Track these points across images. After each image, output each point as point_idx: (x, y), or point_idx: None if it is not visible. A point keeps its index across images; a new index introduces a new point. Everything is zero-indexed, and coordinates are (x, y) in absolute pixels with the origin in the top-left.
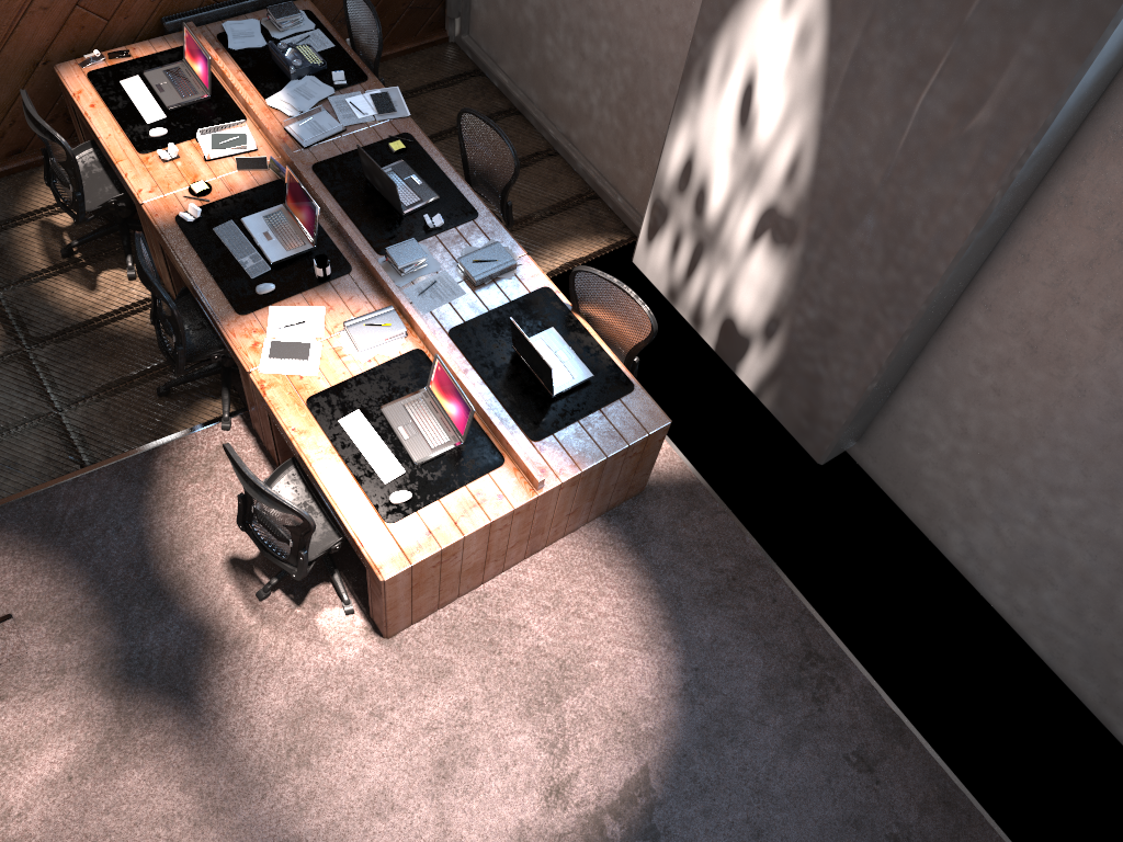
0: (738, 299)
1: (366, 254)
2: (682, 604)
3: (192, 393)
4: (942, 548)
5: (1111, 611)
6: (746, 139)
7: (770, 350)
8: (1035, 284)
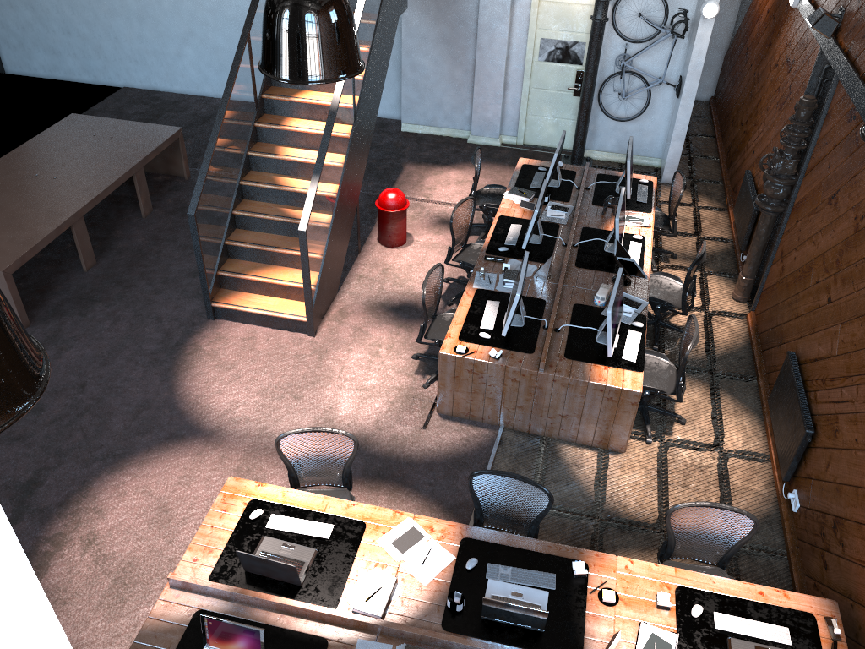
0: None
1: (437, 633)
2: None
3: None
4: None
5: None
6: None
7: None
8: None
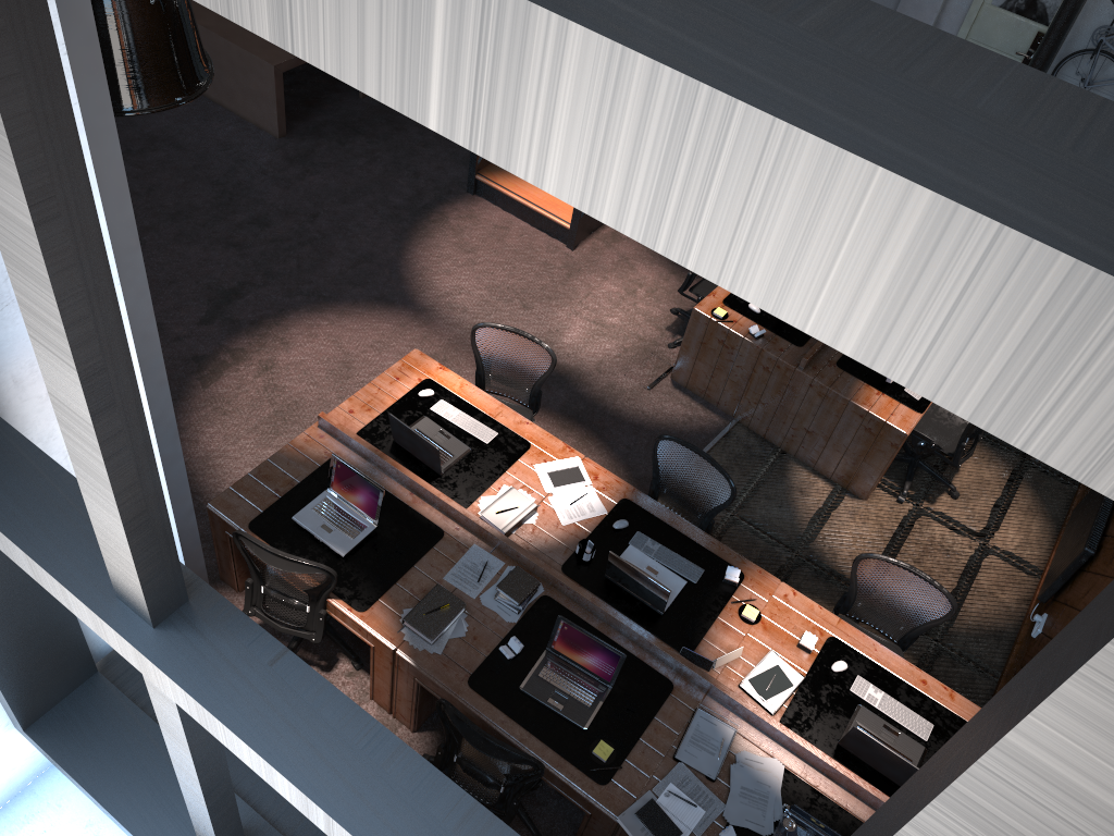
0: None
1: (552, 569)
2: None
3: None
4: None
5: None
6: None
7: None
8: None
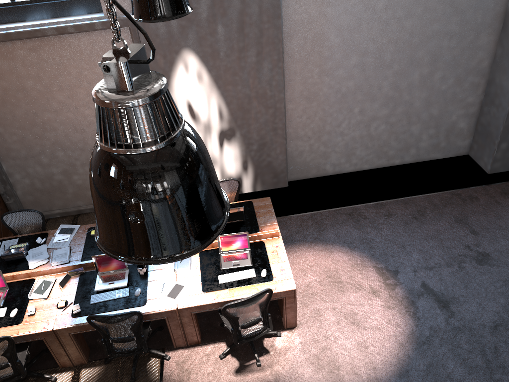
0: (228, 170)
1: None
2: (319, 238)
3: (140, 368)
4: (327, 174)
5: (372, 137)
6: (198, 121)
7: (249, 172)
8: (297, 83)
